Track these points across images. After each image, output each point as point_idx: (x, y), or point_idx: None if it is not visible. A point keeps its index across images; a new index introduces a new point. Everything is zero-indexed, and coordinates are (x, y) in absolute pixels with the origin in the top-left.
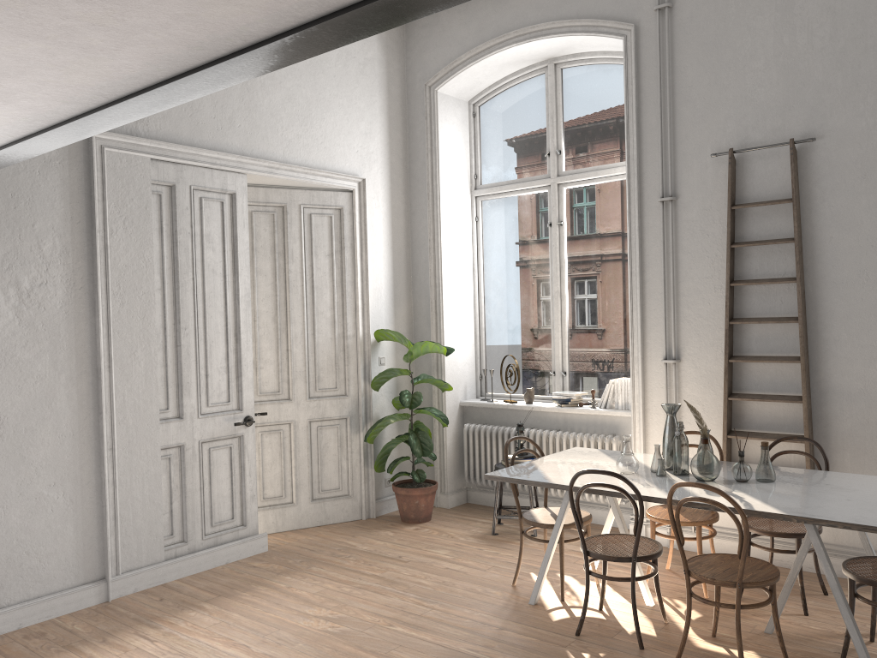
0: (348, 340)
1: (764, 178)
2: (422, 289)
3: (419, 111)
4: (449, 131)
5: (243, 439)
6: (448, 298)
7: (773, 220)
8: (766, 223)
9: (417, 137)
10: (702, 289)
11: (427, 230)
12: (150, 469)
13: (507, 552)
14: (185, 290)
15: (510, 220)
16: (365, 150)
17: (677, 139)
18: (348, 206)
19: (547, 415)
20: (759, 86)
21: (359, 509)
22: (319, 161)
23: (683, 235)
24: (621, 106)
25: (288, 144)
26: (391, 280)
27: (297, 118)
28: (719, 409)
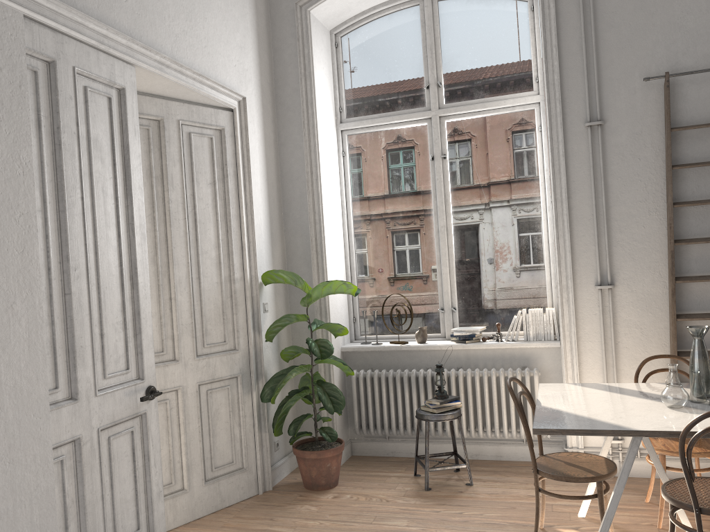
0: (236, 284)
1: (697, 102)
2: (297, 226)
3: (287, 33)
4: (319, 57)
5: (146, 417)
6: (328, 236)
7: (709, 143)
8: (701, 145)
9: (285, 61)
10: (636, 212)
11: (302, 162)
12: (39, 484)
13: (469, 510)
14: (73, 214)
15: (382, 155)
16: (241, 66)
17: (602, 64)
18: (229, 128)
19: (446, 354)
20: (688, 14)
21: (255, 483)
22: (204, 68)
23: (612, 159)
24: (507, 40)
25: (175, 39)
26: (268, 216)
27: (182, 10)
28: (659, 331)
